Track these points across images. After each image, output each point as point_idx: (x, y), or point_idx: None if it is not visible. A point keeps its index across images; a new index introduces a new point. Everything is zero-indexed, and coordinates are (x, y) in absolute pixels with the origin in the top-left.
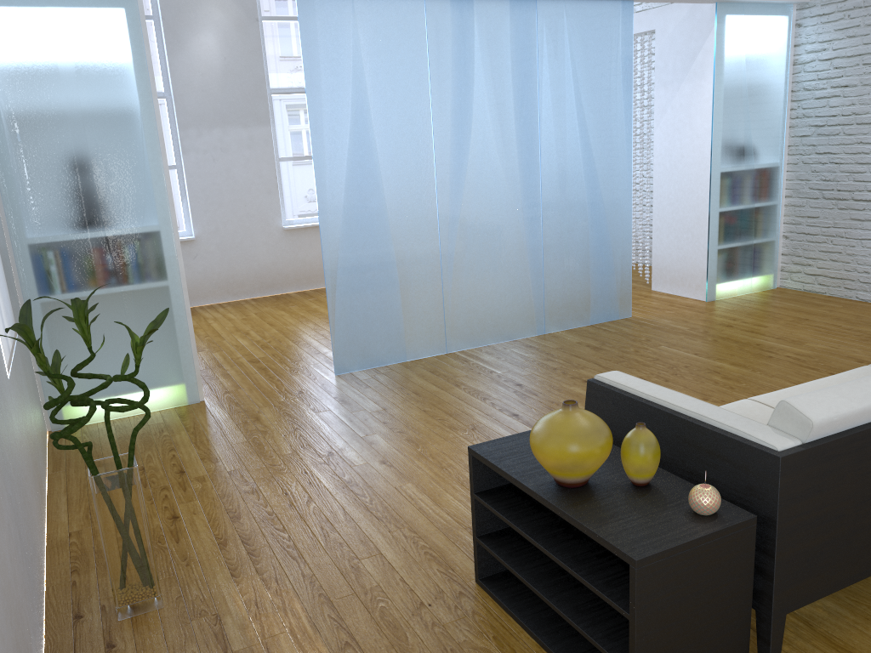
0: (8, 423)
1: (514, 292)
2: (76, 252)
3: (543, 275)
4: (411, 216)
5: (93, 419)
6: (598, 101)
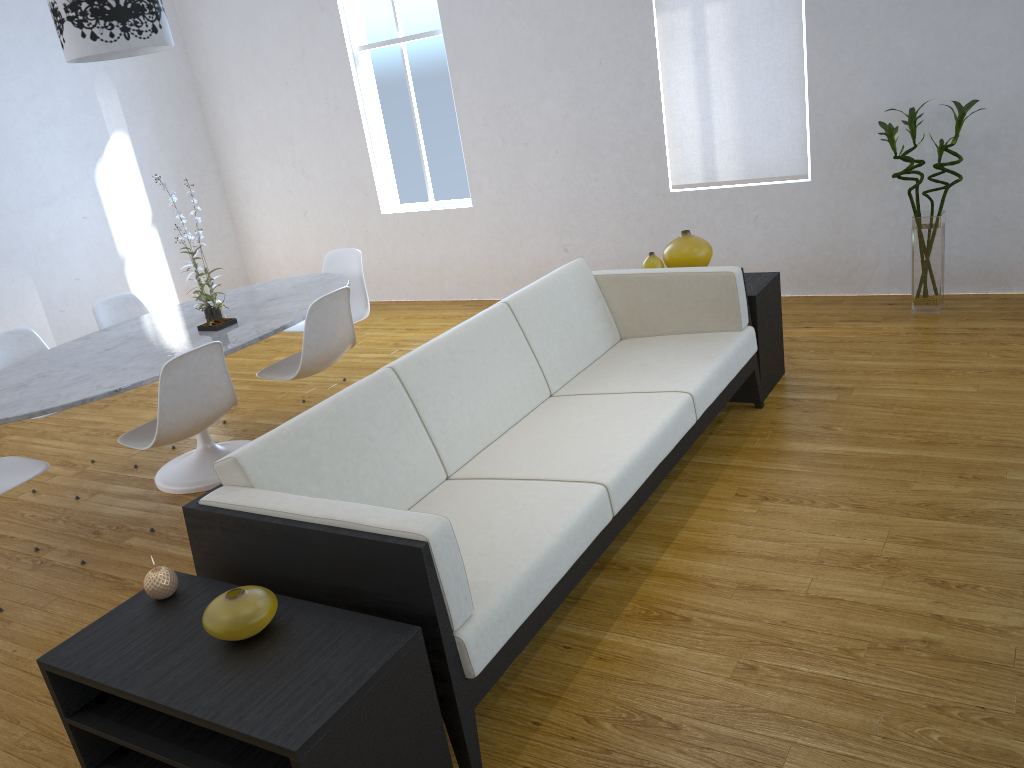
0: (1011, 180)
1: None
2: None
3: None
4: None
5: None
6: None
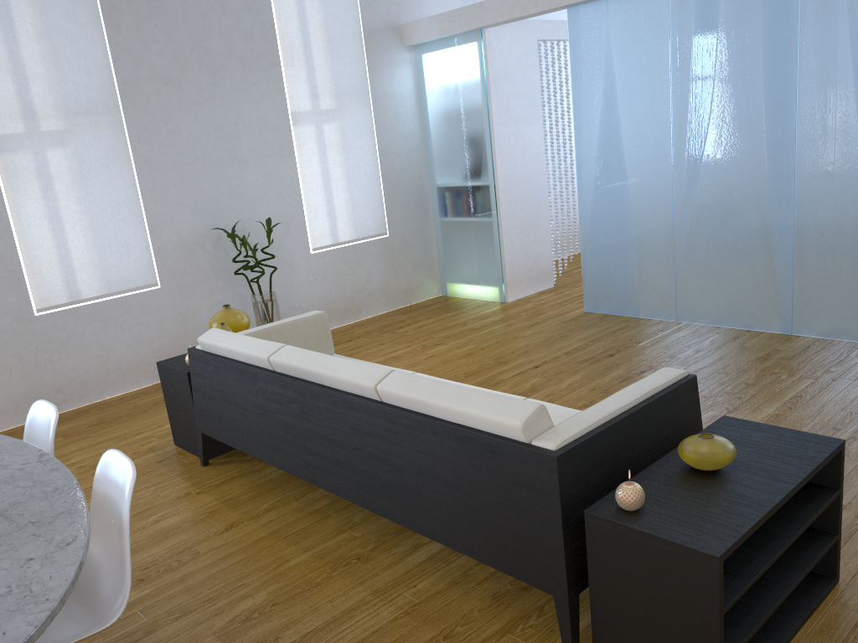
0: (281, 269)
1: (753, 279)
2: (452, 194)
3: (791, 268)
4: (648, 189)
5: (457, 294)
6: None
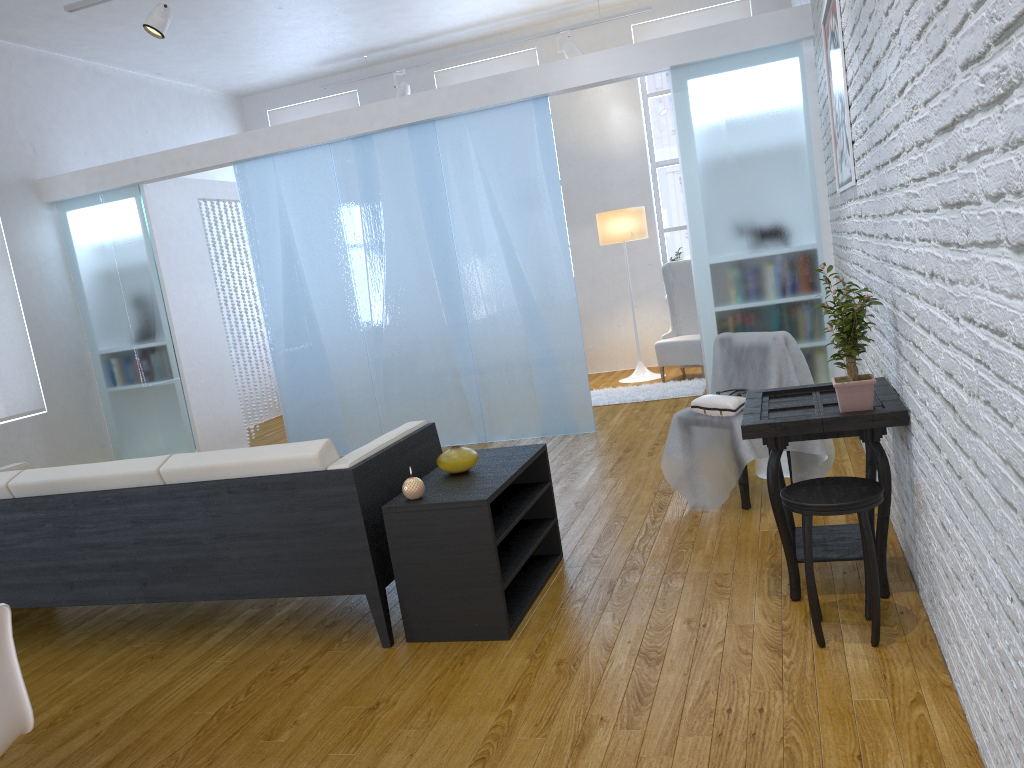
0: None
1: (446, 398)
2: (122, 359)
3: (476, 383)
4: (339, 329)
5: None
6: (518, 205)
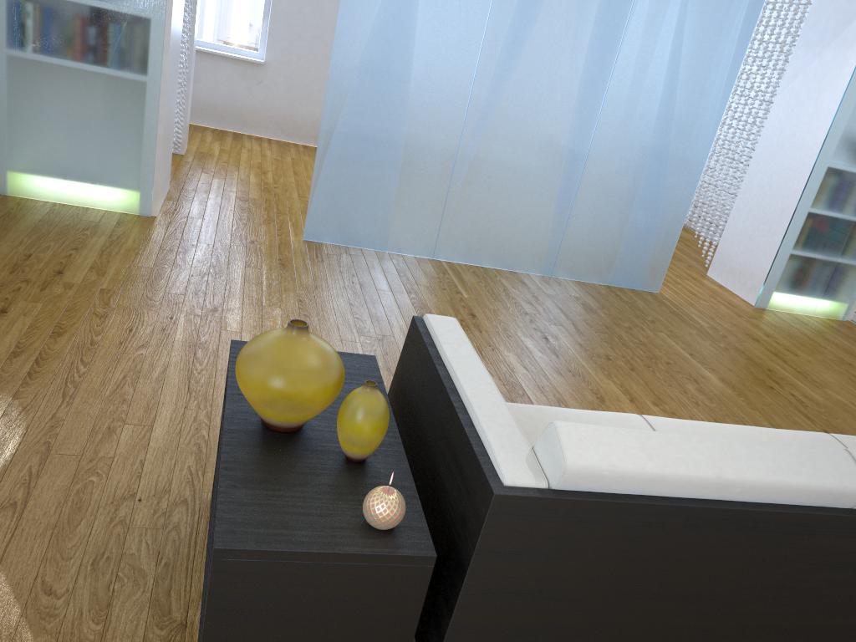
0: None
1: (530, 219)
2: (55, 12)
3: (569, 212)
4: (436, 95)
5: (35, 195)
6: (704, 33)
